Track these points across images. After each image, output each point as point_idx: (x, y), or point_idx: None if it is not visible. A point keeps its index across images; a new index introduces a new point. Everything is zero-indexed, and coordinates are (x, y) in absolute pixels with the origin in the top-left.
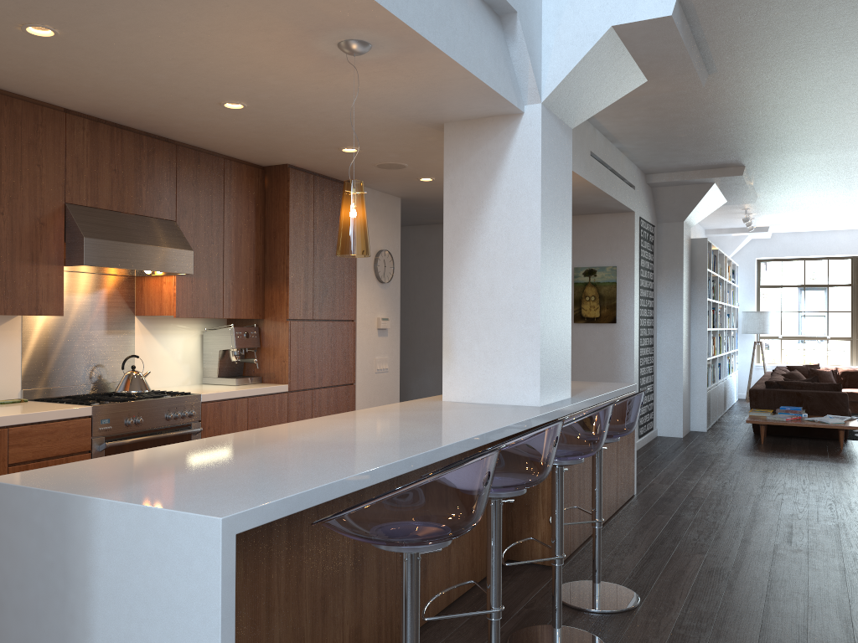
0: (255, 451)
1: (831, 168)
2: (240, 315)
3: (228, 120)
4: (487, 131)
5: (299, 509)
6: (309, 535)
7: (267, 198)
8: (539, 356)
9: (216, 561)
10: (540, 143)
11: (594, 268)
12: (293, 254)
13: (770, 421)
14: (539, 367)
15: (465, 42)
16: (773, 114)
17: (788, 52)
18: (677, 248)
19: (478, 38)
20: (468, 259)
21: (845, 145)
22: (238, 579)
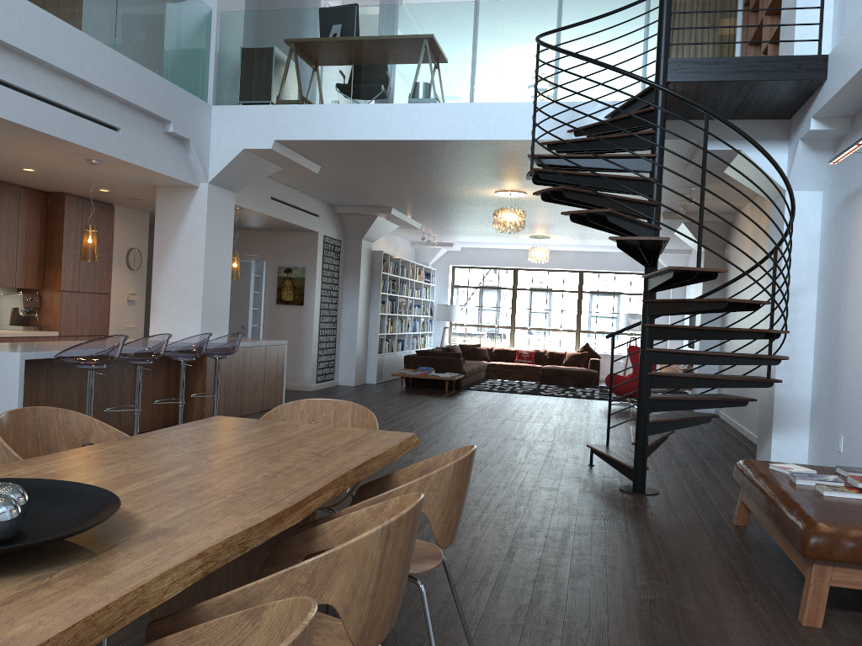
0: (34, 345)
1: (447, 213)
2: (27, 286)
3: (24, 174)
4: (179, 194)
5: (50, 357)
6: (57, 379)
7: (49, 212)
8: (201, 316)
9: (18, 367)
10: (207, 204)
11: (291, 267)
12: (66, 249)
13: (405, 374)
14: (200, 322)
15: (155, 158)
16: (378, 185)
17: (354, 163)
18: (357, 257)
19: (165, 154)
20: (167, 262)
21: (439, 202)
22: (24, 388)
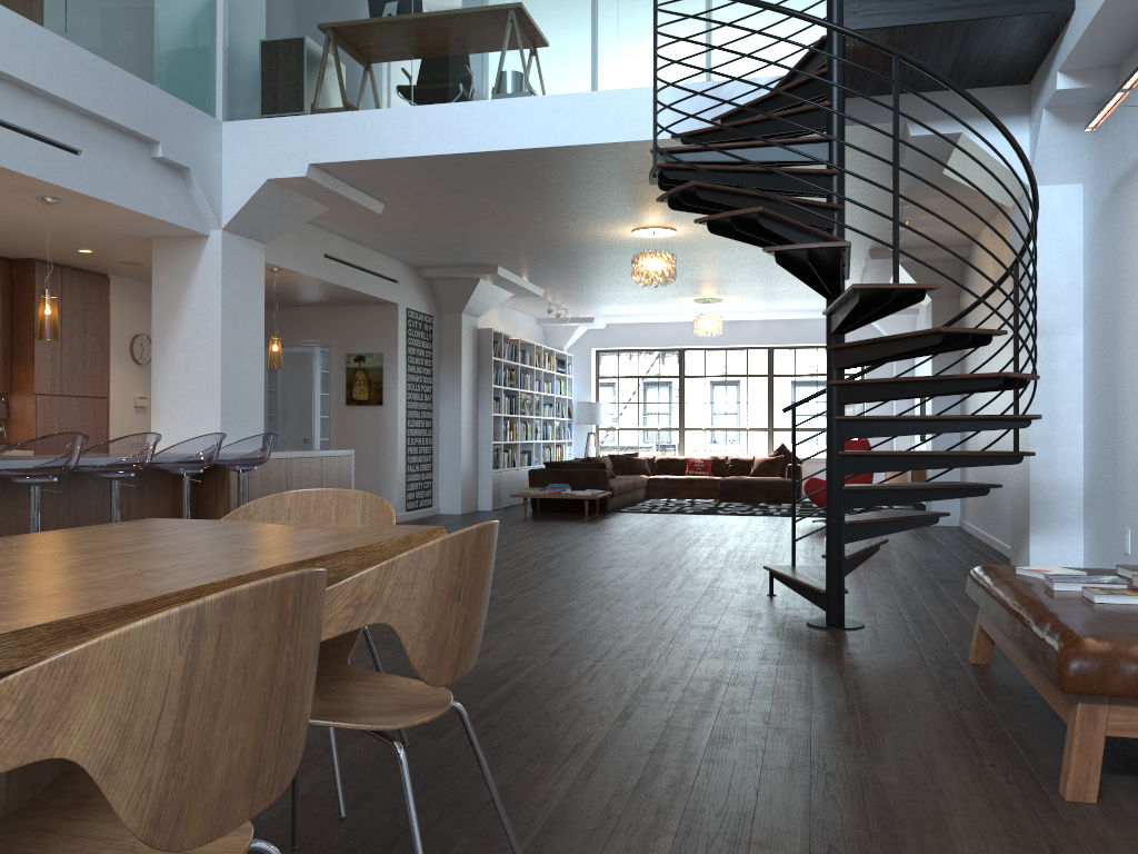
0: None
1: (575, 270)
2: None
3: None
4: (184, 247)
5: None
6: None
7: (15, 287)
8: (220, 416)
9: None
10: (221, 259)
11: (363, 354)
12: None
13: (529, 494)
14: (220, 424)
15: (139, 194)
16: (470, 230)
17: (428, 195)
18: (457, 337)
19: (153, 189)
20: (170, 343)
21: (560, 253)
22: None
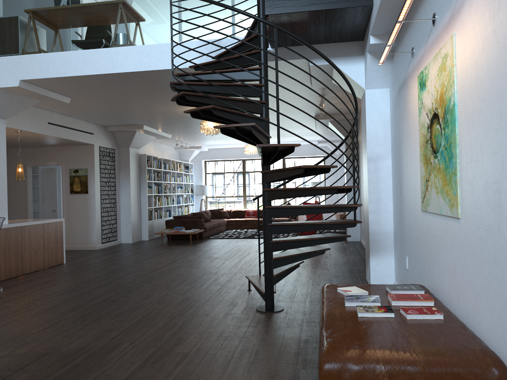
0: None
1: (182, 126)
2: None
3: None
4: None
5: None
6: None
7: None
8: None
9: None
10: None
11: (78, 169)
12: None
13: (163, 233)
14: None
15: None
16: (121, 109)
17: (90, 94)
18: (127, 159)
19: None
20: None
21: (170, 119)
22: None
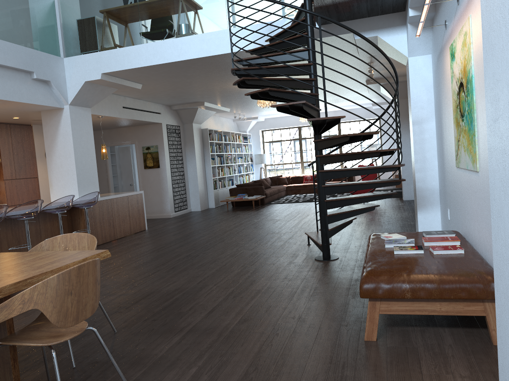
0: None
1: (239, 100)
2: None
3: None
4: (54, 114)
5: None
6: None
7: None
8: (77, 185)
9: None
10: (70, 118)
11: (149, 146)
12: (3, 155)
13: (228, 200)
14: (77, 188)
15: (28, 95)
16: (184, 90)
17: (159, 79)
18: (191, 134)
19: (34, 92)
20: (53, 155)
21: (229, 95)
22: None
